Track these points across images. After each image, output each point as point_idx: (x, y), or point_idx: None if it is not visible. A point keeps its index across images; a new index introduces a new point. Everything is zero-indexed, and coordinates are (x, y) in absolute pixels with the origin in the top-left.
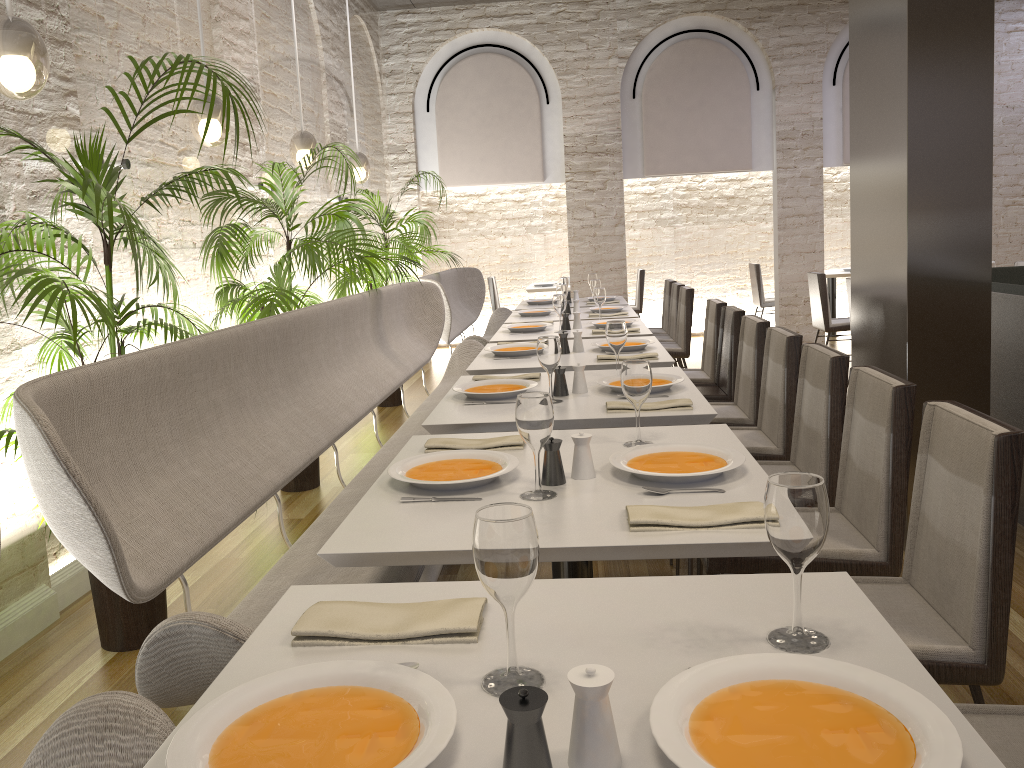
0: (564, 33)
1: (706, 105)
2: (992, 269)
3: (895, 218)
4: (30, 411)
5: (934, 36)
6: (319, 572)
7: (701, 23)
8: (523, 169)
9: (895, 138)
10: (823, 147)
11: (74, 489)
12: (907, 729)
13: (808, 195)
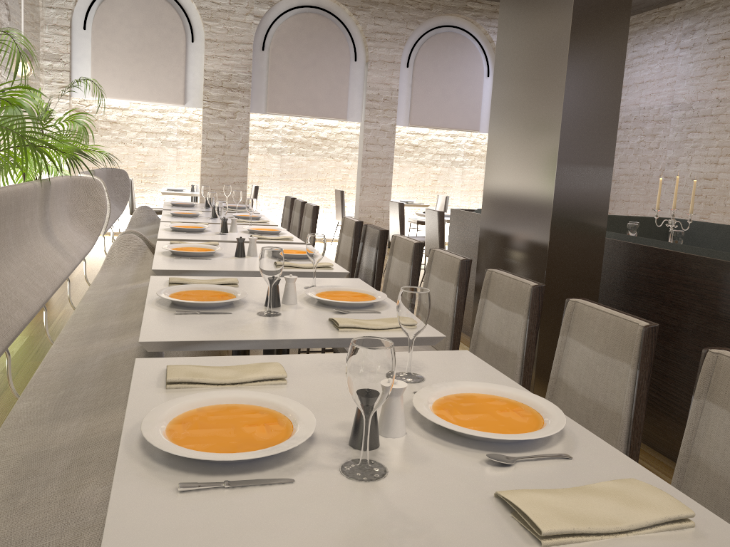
0: None
1: (318, 65)
2: None
3: (541, 168)
4: None
5: (590, 24)
6: None
7: (319, 2)
8: (167, 92)
9: (548, 102)
10: (397, 111)
11: None
12: None
13: (384, 144)
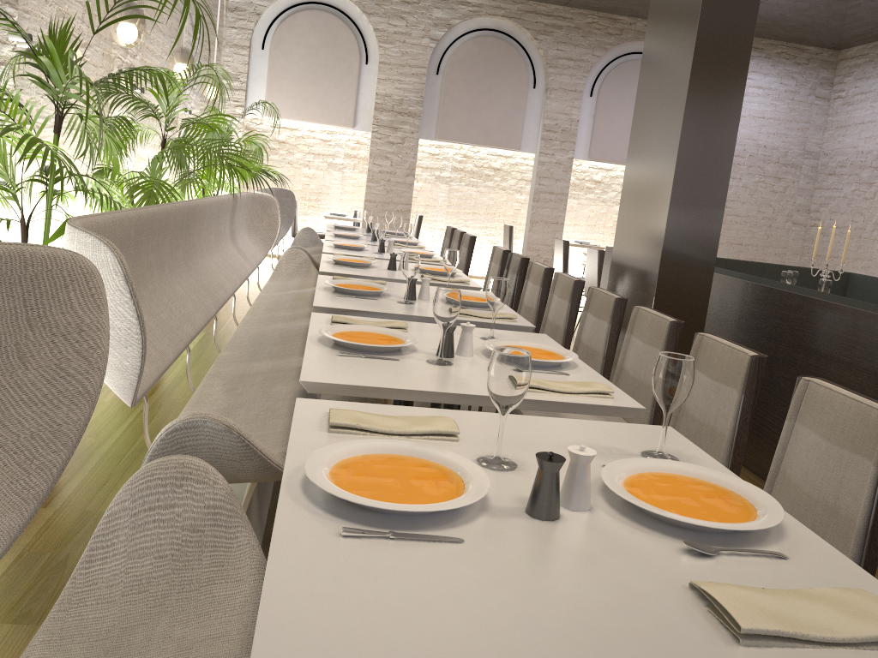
0: (389, 8)
1: (493, 92)
2: None
3: (658, 206)
4: (106, 241)
5: (707, 81)
6: (237, 407)
7: (499, 25)
8: (338, 114)
9: (668, 148)
10: (575, 143)
11: (132, 307)
12: (746, 499)
13: (559, 178)
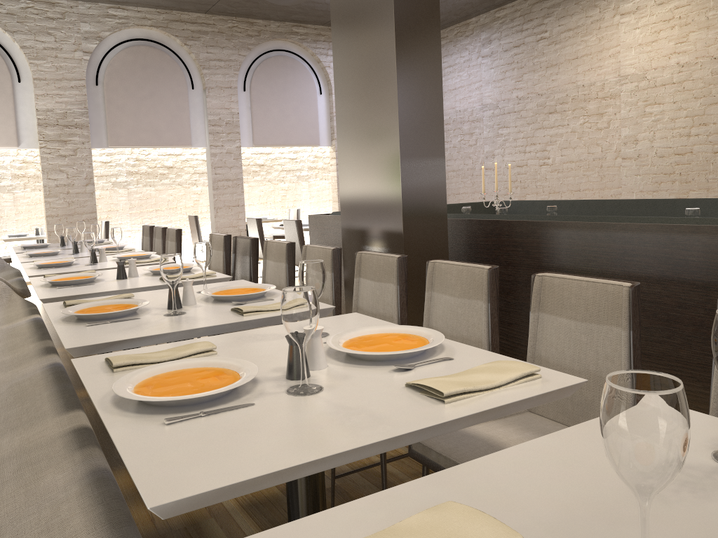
0: (34, 25)
1: (156, 96)
2: None
3: (387, 163)
4: None
5: (410, 39)
6: None
7: (149, 35)
8: None
9: (385, 107)
10: (240, 133)
11: None
12: None
13: (232, 166)
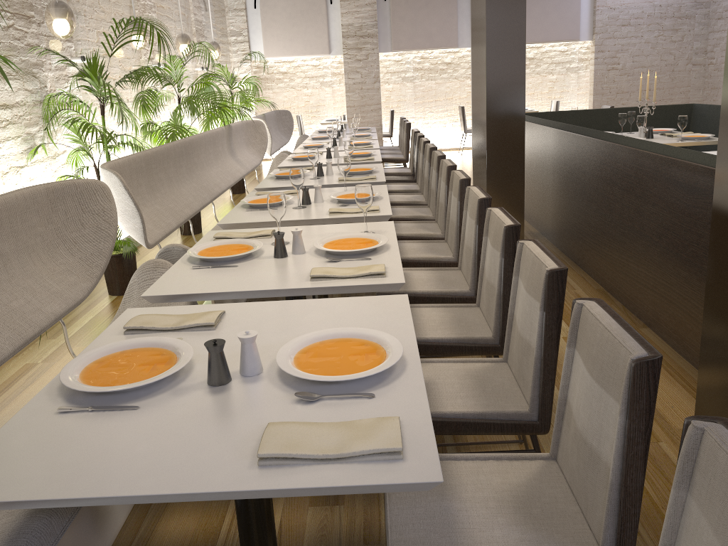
0: None
1: (430, 5)
2: (565, 111)
3: (483, 89)
4: (114, 172)
5: (498, 0)
6: None
7: None
8: (316, 46)
9: (483, 49)
10: None
11: (131, 200)
12: (378, 242)
13: None
